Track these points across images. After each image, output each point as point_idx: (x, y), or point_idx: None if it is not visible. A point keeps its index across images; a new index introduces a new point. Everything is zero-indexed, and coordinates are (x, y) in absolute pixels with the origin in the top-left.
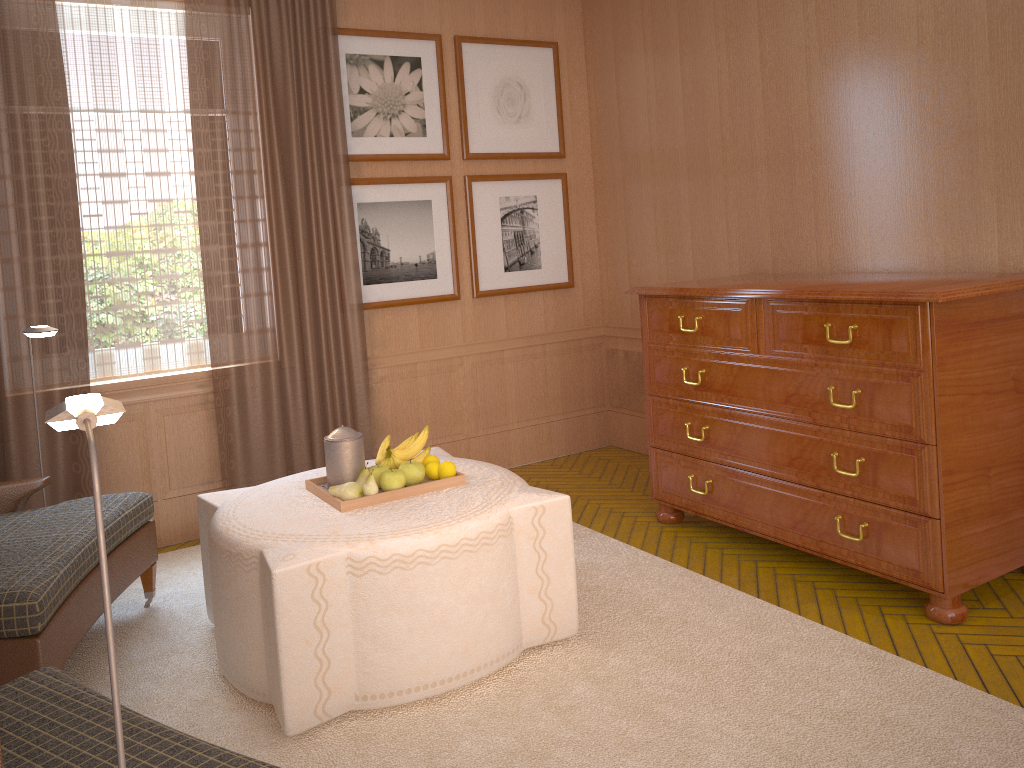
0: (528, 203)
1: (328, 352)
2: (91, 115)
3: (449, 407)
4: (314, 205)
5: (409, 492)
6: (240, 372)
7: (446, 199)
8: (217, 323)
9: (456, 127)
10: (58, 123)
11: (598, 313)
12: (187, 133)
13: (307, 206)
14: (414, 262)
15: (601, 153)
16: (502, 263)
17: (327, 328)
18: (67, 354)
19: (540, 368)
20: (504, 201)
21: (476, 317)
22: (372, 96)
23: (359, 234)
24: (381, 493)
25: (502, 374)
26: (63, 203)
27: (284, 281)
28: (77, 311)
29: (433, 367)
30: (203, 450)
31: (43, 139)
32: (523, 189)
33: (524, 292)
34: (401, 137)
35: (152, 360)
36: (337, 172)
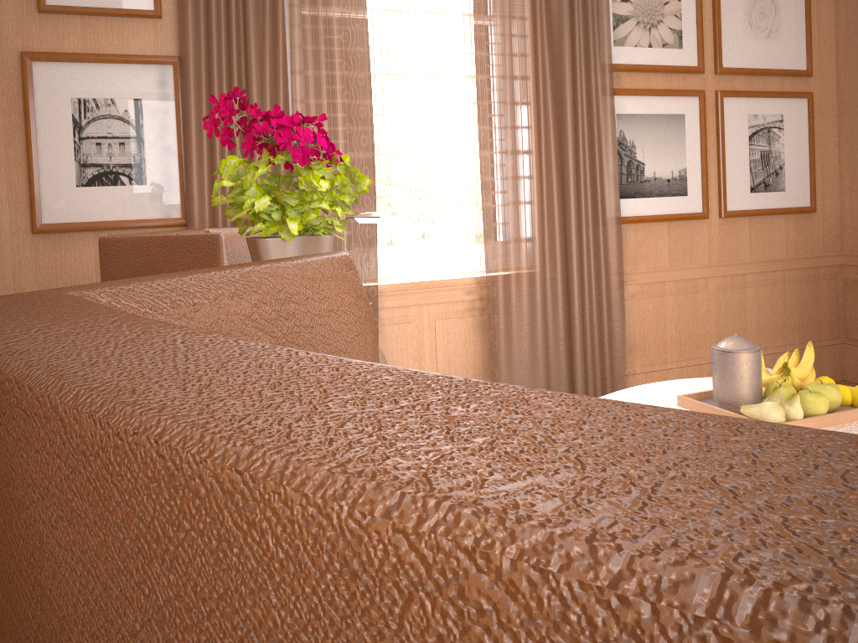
0: (775, 122)
1: (588, 265)
2: (380, 14)
3: (693, 329)
4: (581, 113)
5: (837, 419)
6: (507, 280)
7: (699, 114)
8: (489, 229)
9: (709, 40)
10: (356, 19)
11: (836, 241)
12: (464, 36)
13: (574, 114)
14: (667, 177)
15: (851, 72)
16: (748, 183)
17: (587, 240)
18: (355, 252)
19: (779, 295)
20: (752, 119)
21: (721, 238)
22: (634, 4)
23: (617, 146)
24: (810, 418)
25: (743, 299)
26: (358, 99)
27: (549, 190)
28: (367, 208)
29: (680, 287)
30: (468, 357)
31: (341, 35)
32: (771, 107)
33: (768, 214)
34: (659, 48)
35: (426, 263)
36: (602, 80)
